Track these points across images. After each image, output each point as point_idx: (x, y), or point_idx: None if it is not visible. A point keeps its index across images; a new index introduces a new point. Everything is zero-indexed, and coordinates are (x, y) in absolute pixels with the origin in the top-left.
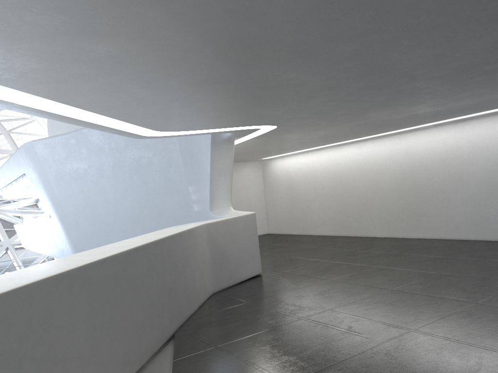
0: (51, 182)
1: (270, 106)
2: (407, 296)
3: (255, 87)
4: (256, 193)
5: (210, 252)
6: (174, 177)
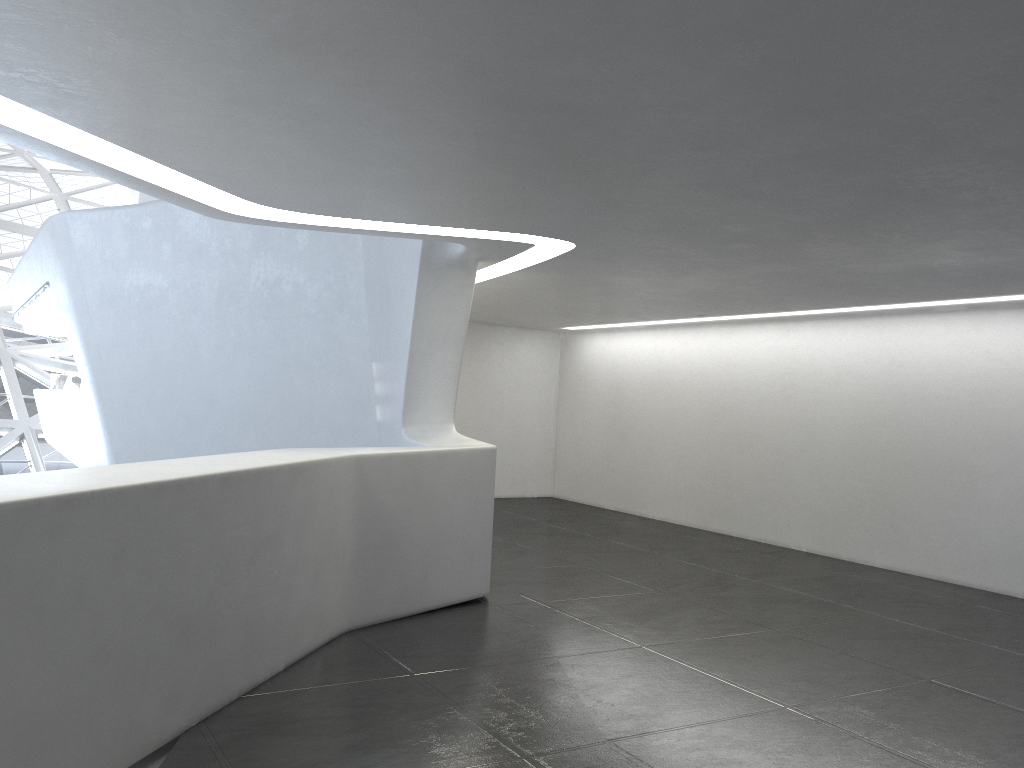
0: (90, 308)
1: (540, 175)
2: (826, 739)
3: (473, 94)
4: (539, 403)
5: (356, 528)
6: (344, 335)
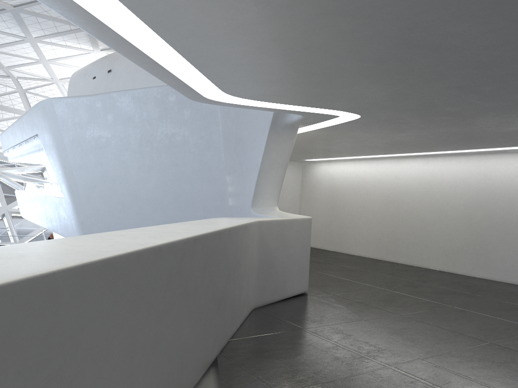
0: (66, 148)
1: (383, 80)
2: None
3: (396, 39)
4: (291, 197)
5: (258, 257)
6: (210, 162)
